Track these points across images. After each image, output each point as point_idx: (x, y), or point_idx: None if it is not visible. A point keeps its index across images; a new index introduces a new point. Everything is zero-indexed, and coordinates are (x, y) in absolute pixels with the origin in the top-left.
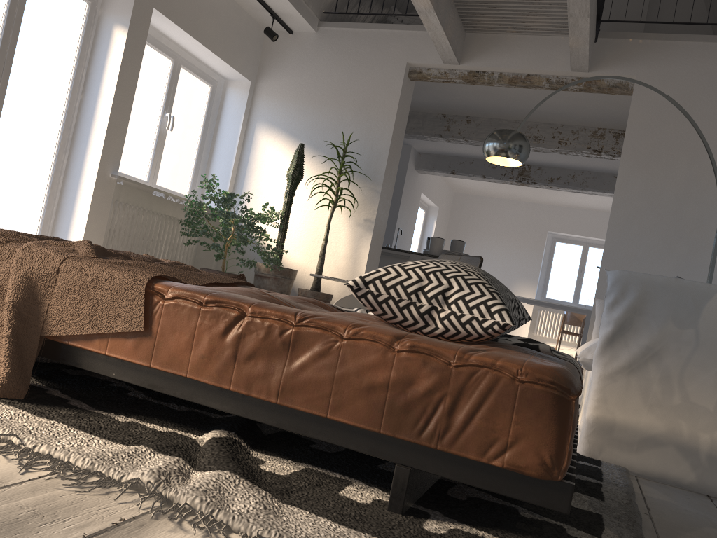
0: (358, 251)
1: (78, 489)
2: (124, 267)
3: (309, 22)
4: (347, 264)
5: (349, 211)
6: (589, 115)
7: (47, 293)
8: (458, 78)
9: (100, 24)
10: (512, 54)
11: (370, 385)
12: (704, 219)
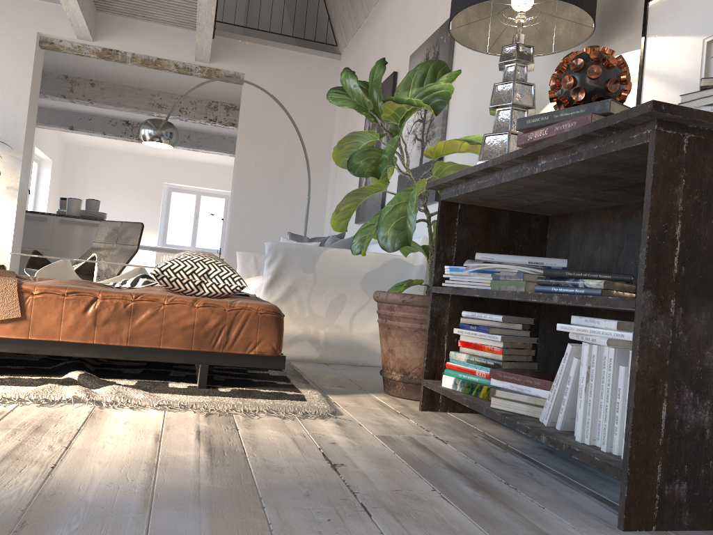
0: (3, 219)
1: (45, 406)
2: None
3: None
4: None
5: None
6: (206, 90)
7: None
8: (92, 53)
9: None
10: (143, 39)
11: (184, 327)
12: (299, 185)
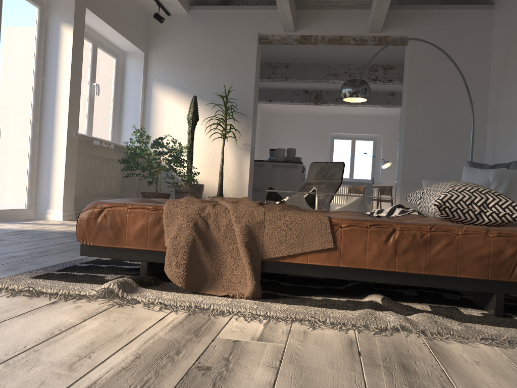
0: (242, 166)
1: (379, 335)
2: (301, 212)
3: (184, 7)
4: (235, 175)
5: (231, 139)
6: (369, 57)
7: (260, 234)
8: (294, 41)
9: (48, 23)
10: (329, 23)
11: (479, 256)
12: (460, 121)
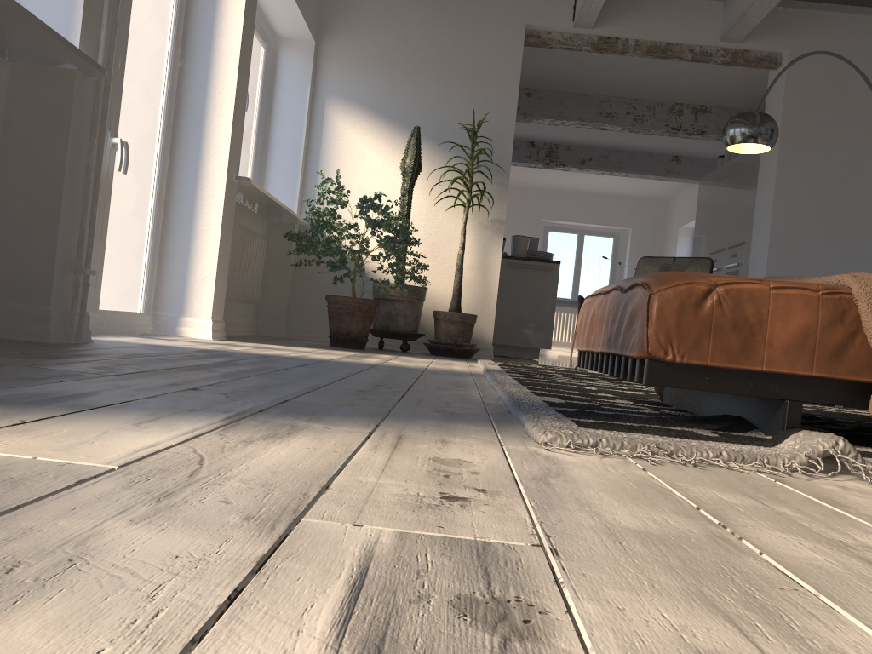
0: (488, 260)
1: None
2: None
3: None
4: (475, 276)
5: (470, 211)
6: (677, 88)
7: None
8: (586, 44)
9: None
10: (653, 19)
11: None
12: (864, 203)
